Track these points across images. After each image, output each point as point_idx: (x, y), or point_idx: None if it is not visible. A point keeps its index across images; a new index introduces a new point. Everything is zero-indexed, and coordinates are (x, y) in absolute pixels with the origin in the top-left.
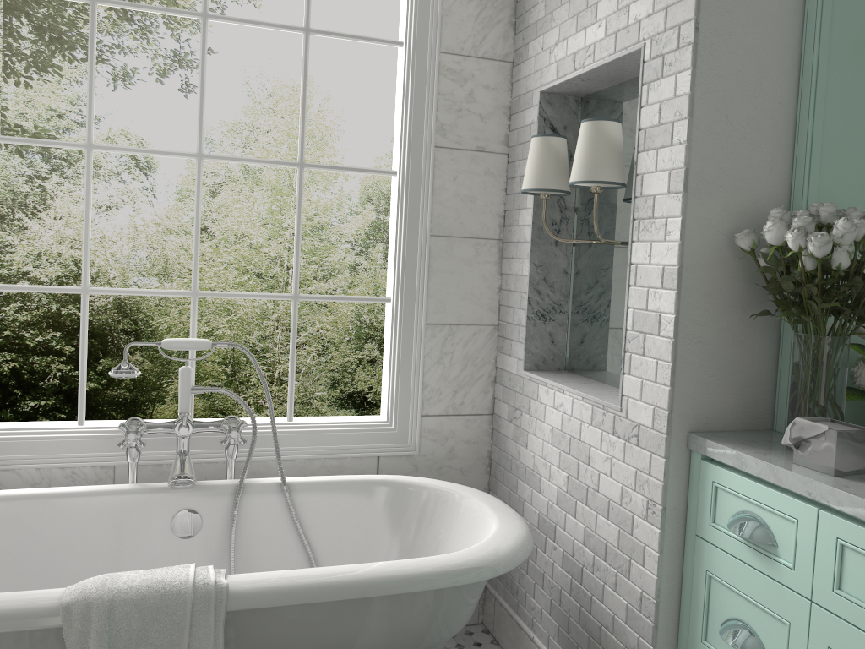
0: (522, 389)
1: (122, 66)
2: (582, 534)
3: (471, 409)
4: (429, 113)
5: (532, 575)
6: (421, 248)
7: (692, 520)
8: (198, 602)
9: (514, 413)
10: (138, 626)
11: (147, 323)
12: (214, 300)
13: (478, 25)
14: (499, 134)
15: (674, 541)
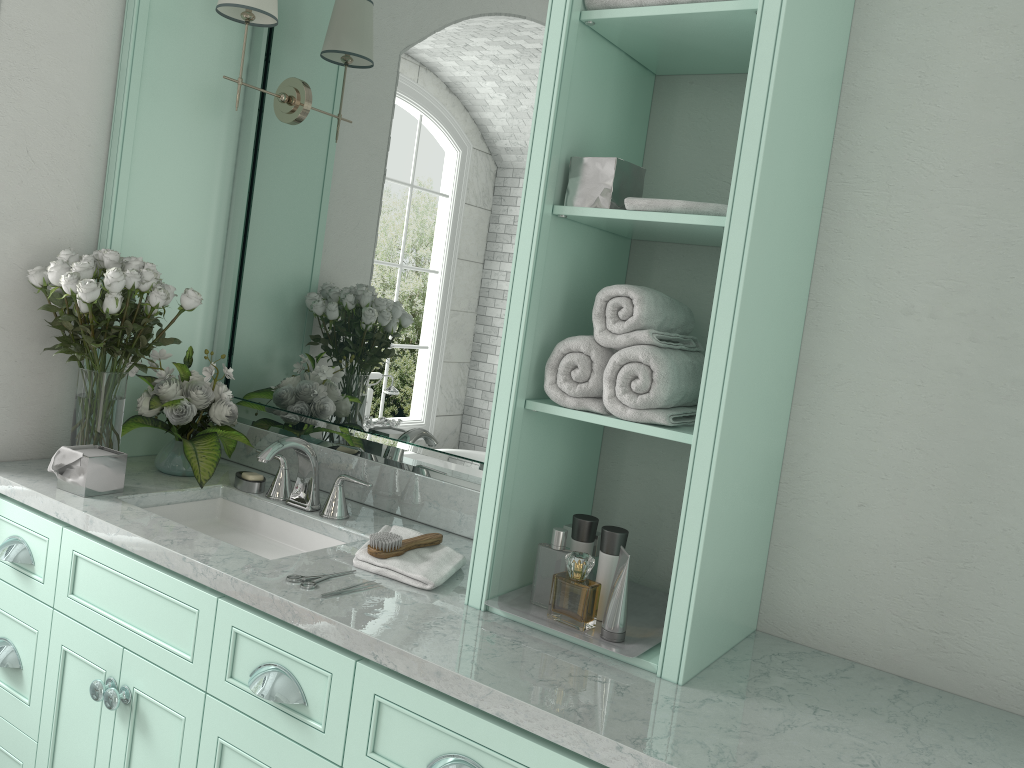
0: None
1: None
2: None
3: None
4: None
5: None
6: None
7: None
8: None
9: None
10: None
11: None
12: None
13: None
14: None
15: None
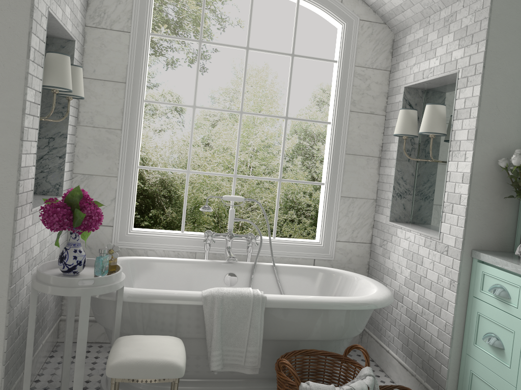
0: (388, 230)
1: (171, 57)
2: (417, 298)
3: (360, 240)
4: (348, 95)
5: (389, 320)
6: (340, 160)
7: (471, 289)
8: (255, 301)
9: (383, 242)
10: (232, 308)
11: (175, 192)
12: (210, 182)
13: (374, 53)
14: (381, 106)
15: (462, 299)
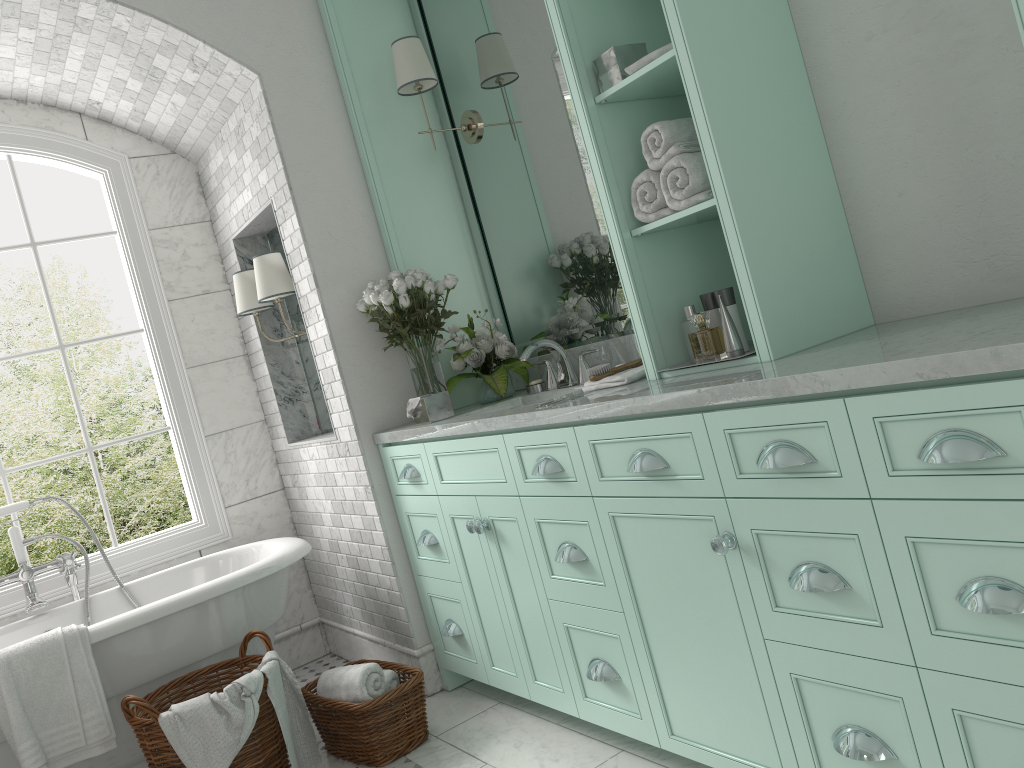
0: (292, 458)
1: None
2: (349, 535)
3: (265, 490)
4: (155, 277)
5: (339, 587)
6: (182, 380)
7: (392, 487)
8: (69, 641)
9: (294, 479)
10: (32, 668)
11: None
12: (25, 512)
13: (174, 201)
14: (218, 276)
15: (387, 505)
